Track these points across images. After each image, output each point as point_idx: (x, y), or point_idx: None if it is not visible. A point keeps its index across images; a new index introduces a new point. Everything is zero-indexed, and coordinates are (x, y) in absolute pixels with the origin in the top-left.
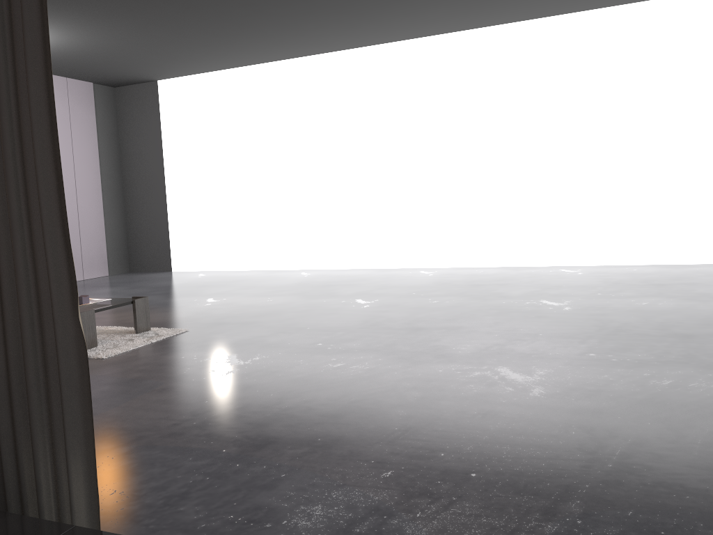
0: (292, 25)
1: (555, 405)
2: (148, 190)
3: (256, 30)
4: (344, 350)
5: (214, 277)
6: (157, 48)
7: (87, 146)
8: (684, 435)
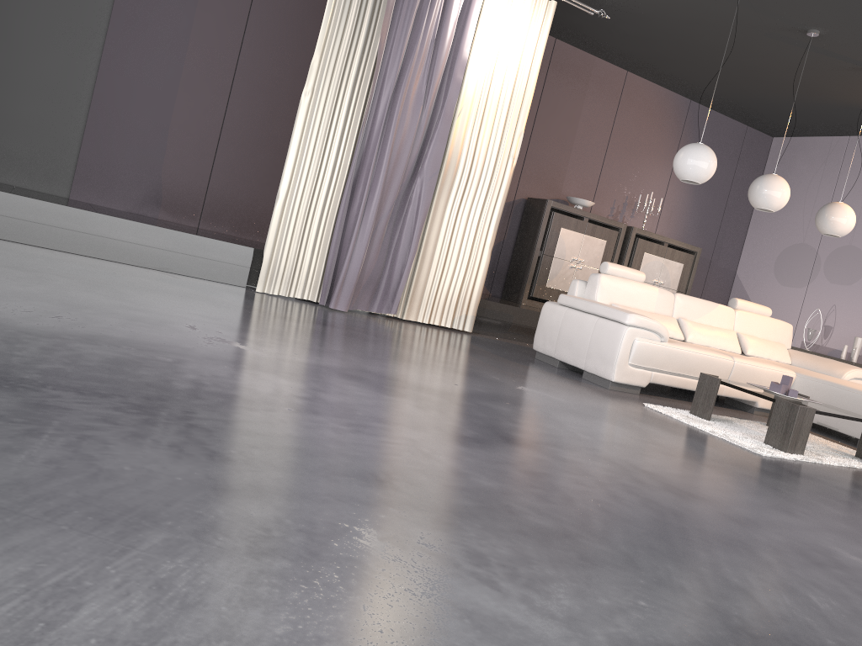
0: None
1: (164, 316)
2: None
3: None
4: (481, 397)
5: None
6: None
7: None
8: (53, 288)
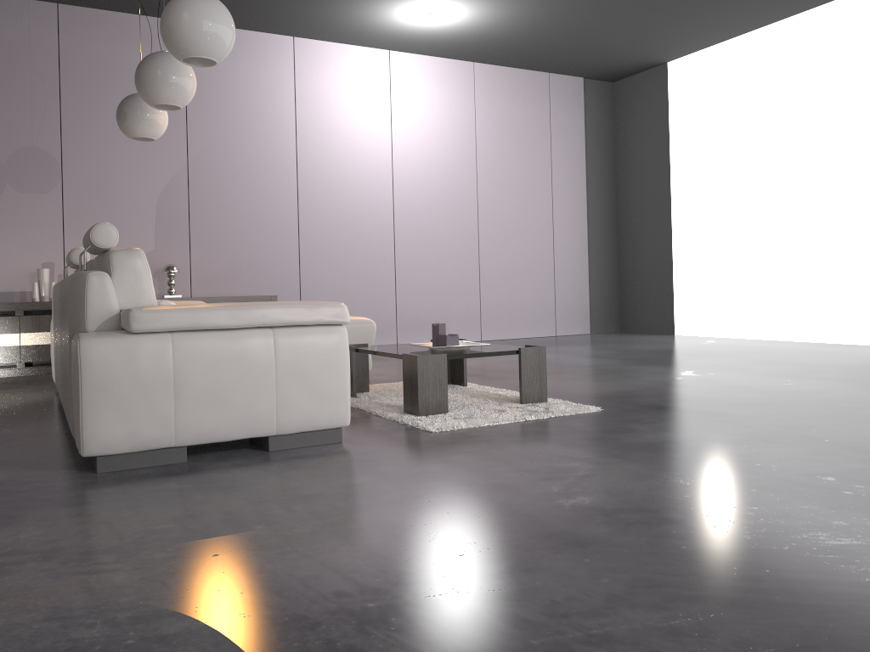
0: None
1: None
2: (648, 219)
3: None
4: None
5: (725, 345)
6: None
7: (570, 161)
8: None
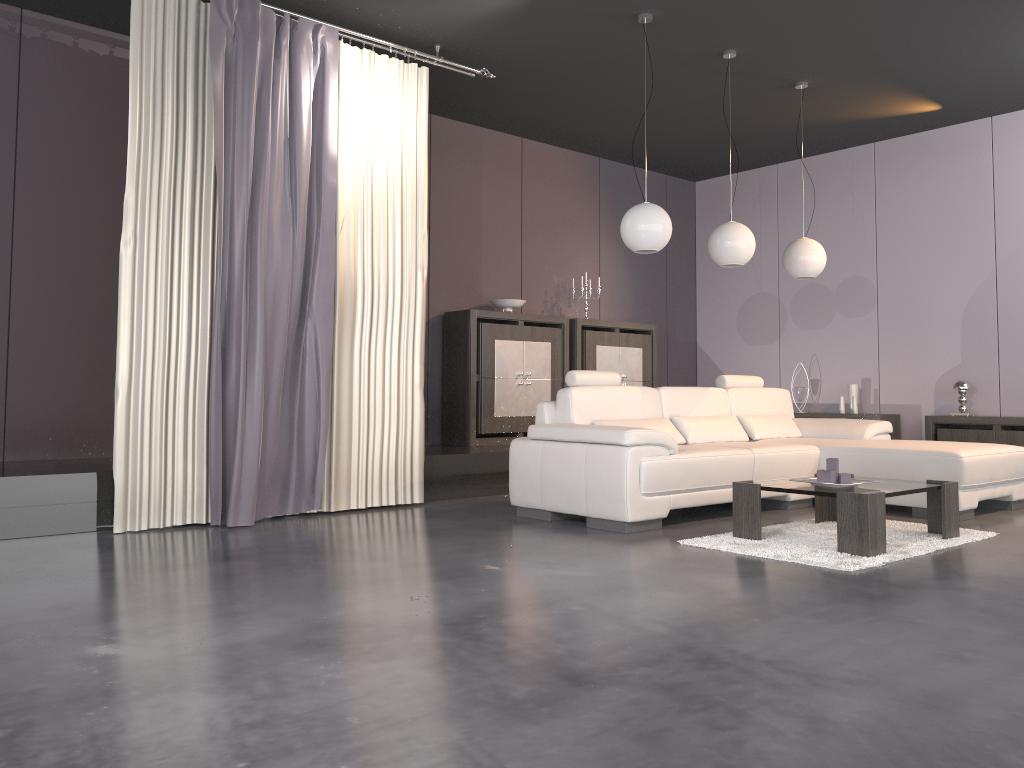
0: None
1: None
2: None
3: None
4: (496, 611)
5: None
6: None
7: None
8: None
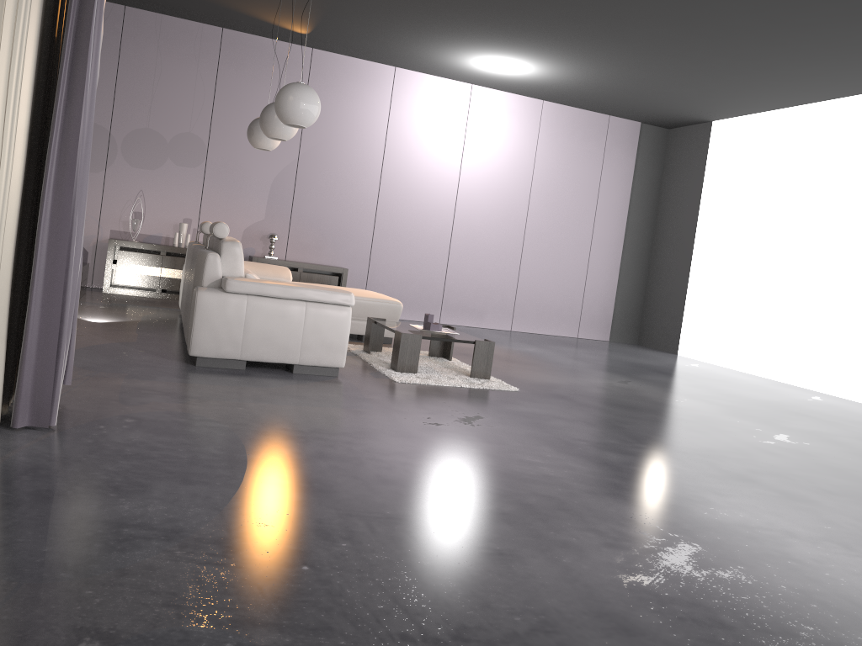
0: (840, 38)
1: (607, 597)
2: (675, 252)
3: (791, 48)
4: (585, 455)
5: (698, 370)
6: (680, 78)
7: (616, 192)
8: None
